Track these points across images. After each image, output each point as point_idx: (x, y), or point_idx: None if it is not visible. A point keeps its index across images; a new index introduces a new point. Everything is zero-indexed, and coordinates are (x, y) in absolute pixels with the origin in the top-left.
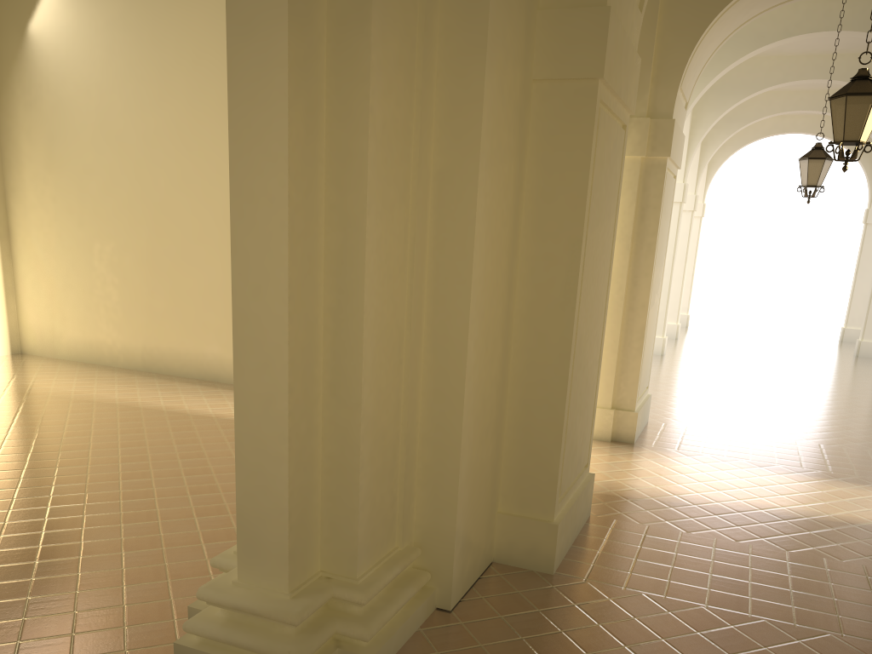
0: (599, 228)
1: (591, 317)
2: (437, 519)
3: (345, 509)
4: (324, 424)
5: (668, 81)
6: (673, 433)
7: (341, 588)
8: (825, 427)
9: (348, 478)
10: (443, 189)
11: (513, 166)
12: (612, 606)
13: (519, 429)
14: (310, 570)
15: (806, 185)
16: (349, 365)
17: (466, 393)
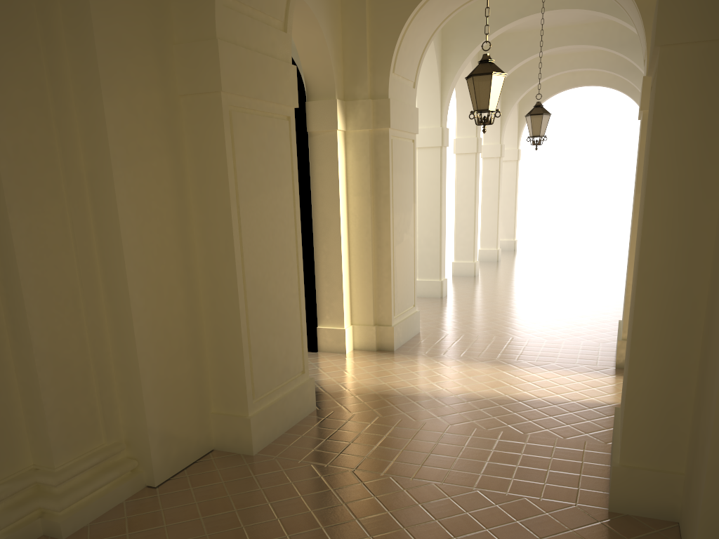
0: (263, 197)
1: (270, 262)
2: (135, 421)
3: (38, 419)
4: (14, 360)
5: (382, 69)
6: (432, 339)
7: (41, 476)
8: (562, 326)
9: (36, 397)
10: (94, 185)
11: (165, 160)
12: (281, 475)
13: (216, 350)
14: (20, 464)
15: (532, 136)
16: (20, 318)
17: (136, 329)
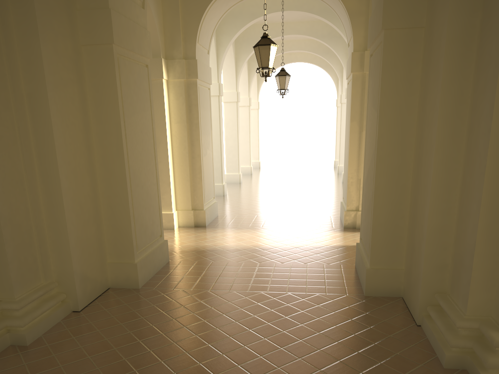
0: (136, 116)
1: (142, 160)
2: (63, 266)
3: (2, 264)
4: None
5: (191, 40)
6: (228, 219)
7: (6, 304)
8: (305, 208)
9: (0, 248)
10: (32, 102)
11: (75, 88)
12: (164, 297)
13: (110, 219)
14: None
15: (280, 89)
16: None
17: (65, 202)
